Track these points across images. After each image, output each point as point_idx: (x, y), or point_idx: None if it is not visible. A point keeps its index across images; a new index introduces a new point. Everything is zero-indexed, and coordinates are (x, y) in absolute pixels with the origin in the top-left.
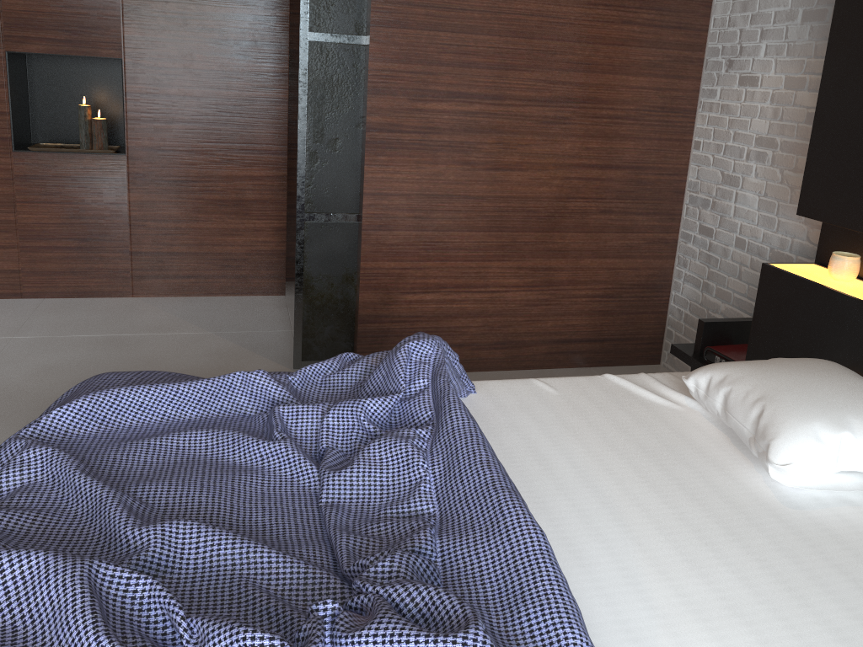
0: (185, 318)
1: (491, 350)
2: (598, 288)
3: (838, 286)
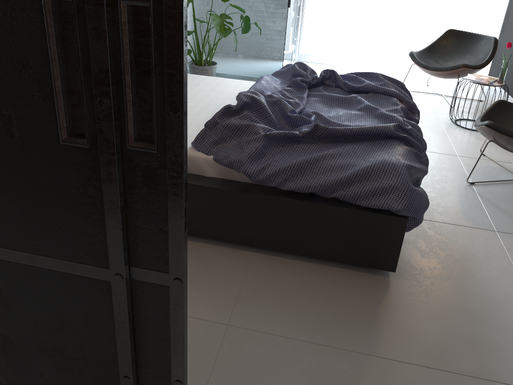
0: None
1: None
2: None
3: None
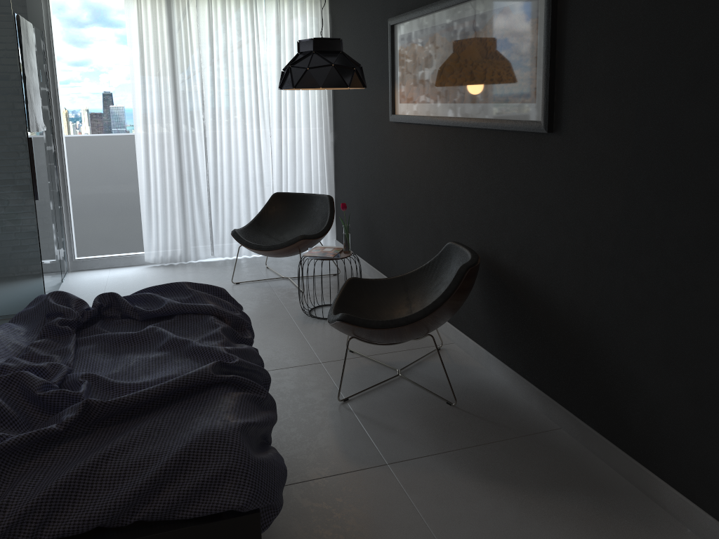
0: None
1: None
2: None
3: None
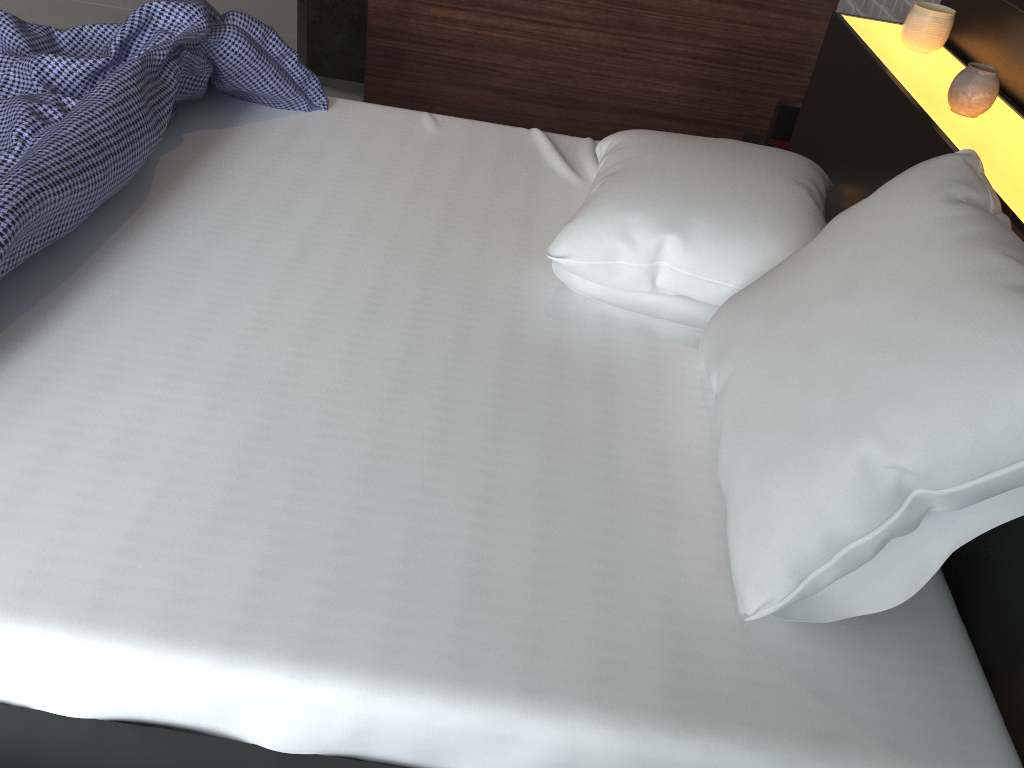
0: (231, 9)
1: (541, 106)
2: (704, 47)
3: (890, 55)
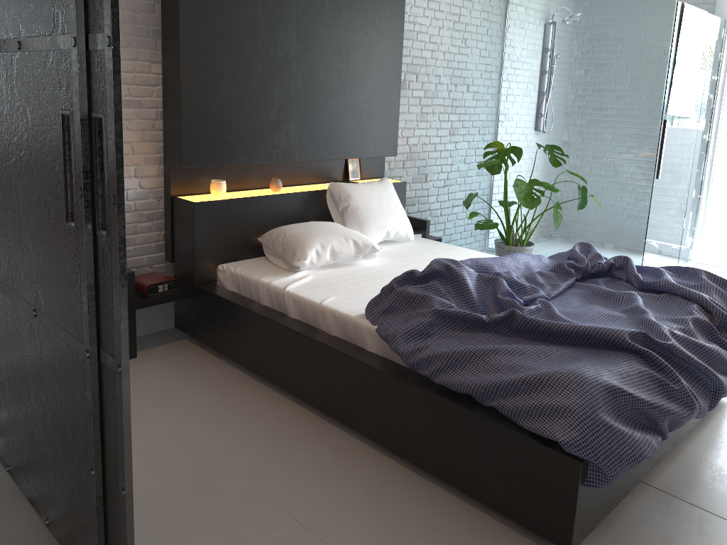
0: None
1: None
2: None
3: (236, 196)
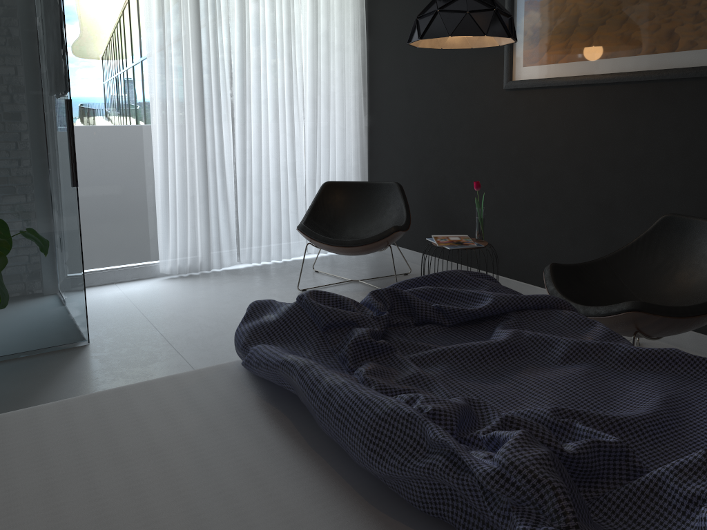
0: None
1: None
2: None
3: None
